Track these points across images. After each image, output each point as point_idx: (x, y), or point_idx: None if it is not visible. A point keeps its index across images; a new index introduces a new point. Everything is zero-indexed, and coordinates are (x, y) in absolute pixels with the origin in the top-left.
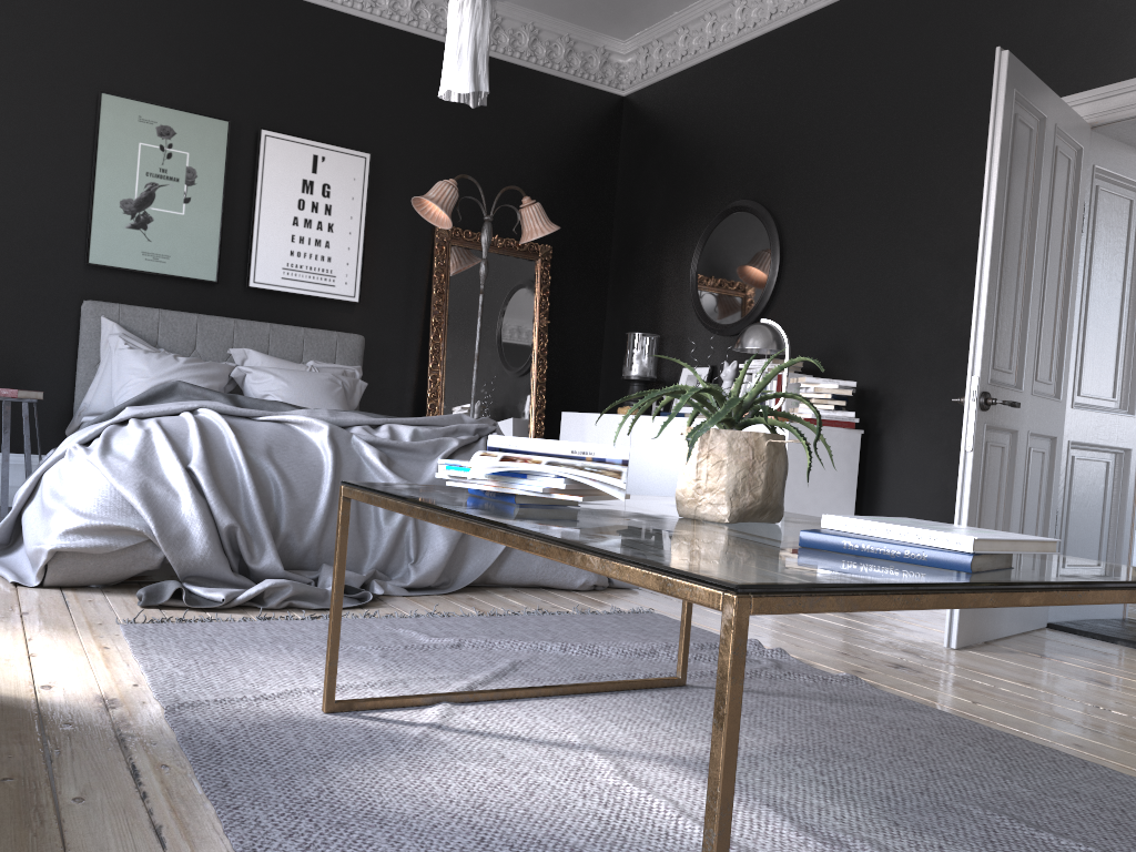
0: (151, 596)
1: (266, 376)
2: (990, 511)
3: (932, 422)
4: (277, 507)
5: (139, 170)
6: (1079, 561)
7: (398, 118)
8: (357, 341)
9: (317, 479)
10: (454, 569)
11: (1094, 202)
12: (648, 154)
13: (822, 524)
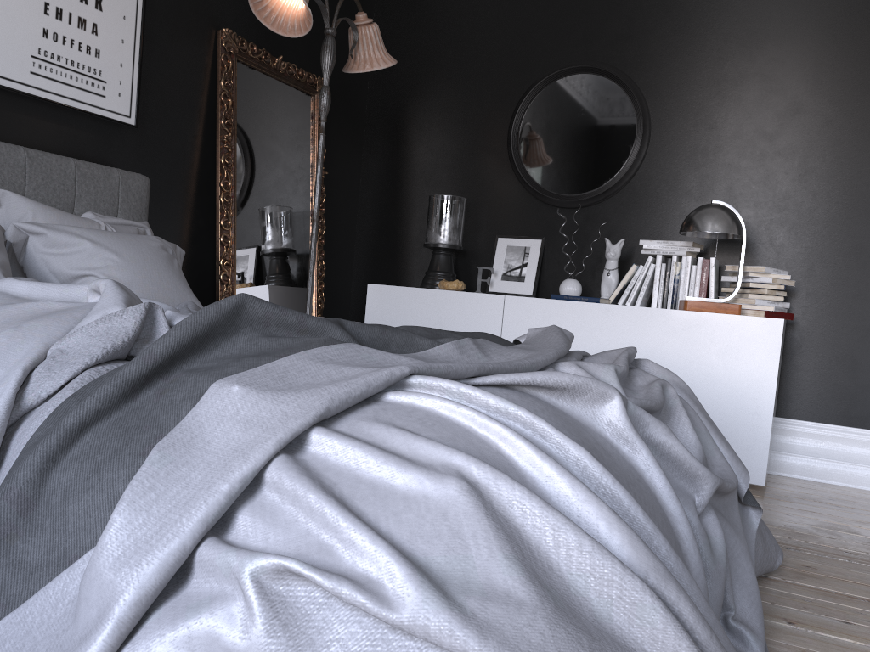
0: None
1: (76, 242)
2: None
3: (866, 315)
4: None
5: None
6: None
7: None
8: (144, 184)
9: (661, 510)
10: None
11: None
12: None
13: None
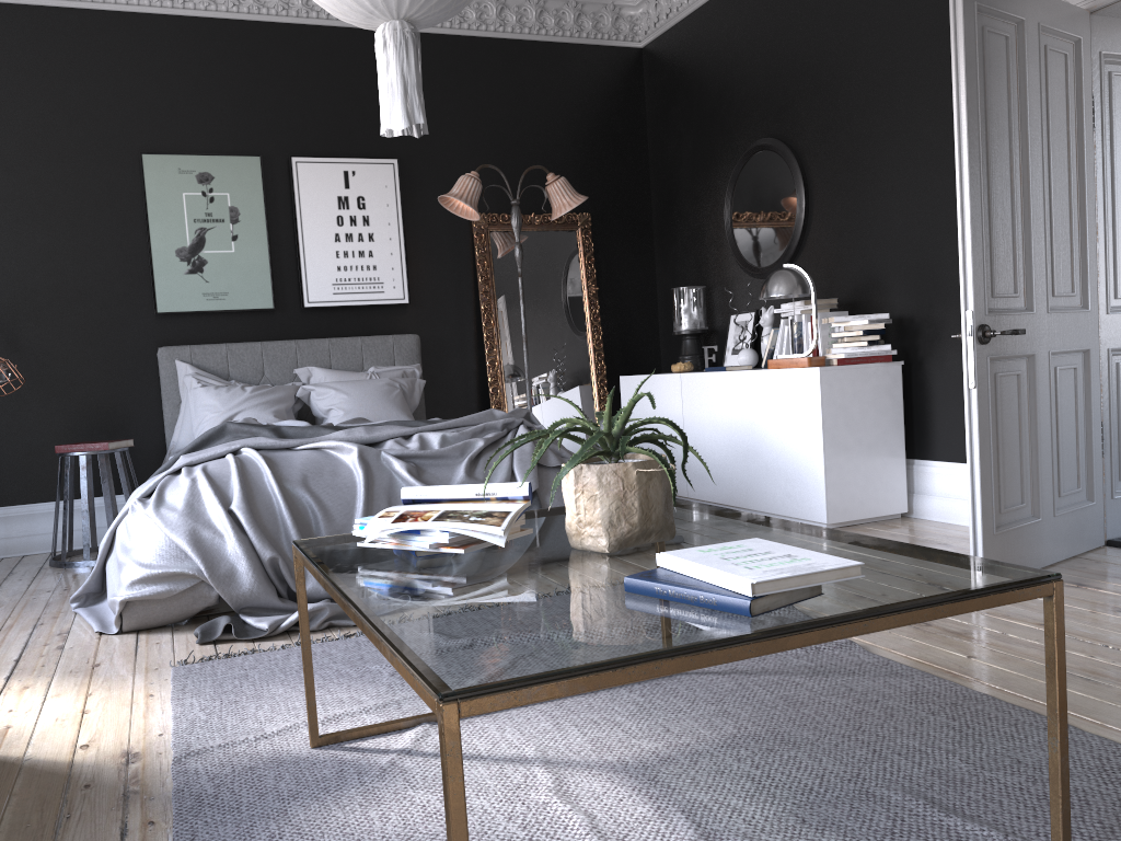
0: (206, 633)
1: (328, 391)
2: (1011, 443)
3: None
4: (317, 532)
5: (187, 218)
6: (933, 561)
7: None
8: (413, 340)
9: (352, 500)
10: None
11: (1108, 90)
12: (671, 104)
13: (657, 562)
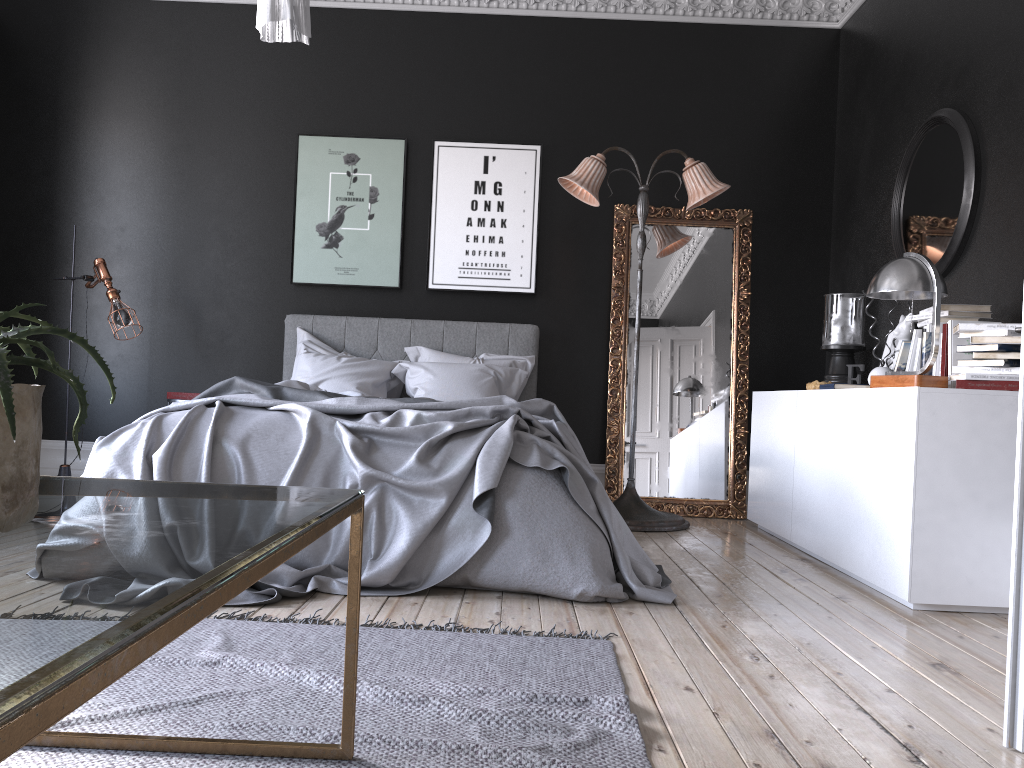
0: None
1: (418, 370)
2: None
3: None
4: None
5: (330, 196)
6: None
7: (570, 105)
8: (530, 331)
9: (284, 468)
10: (426, 568)
11: None
12: (859, 86)
13: None
